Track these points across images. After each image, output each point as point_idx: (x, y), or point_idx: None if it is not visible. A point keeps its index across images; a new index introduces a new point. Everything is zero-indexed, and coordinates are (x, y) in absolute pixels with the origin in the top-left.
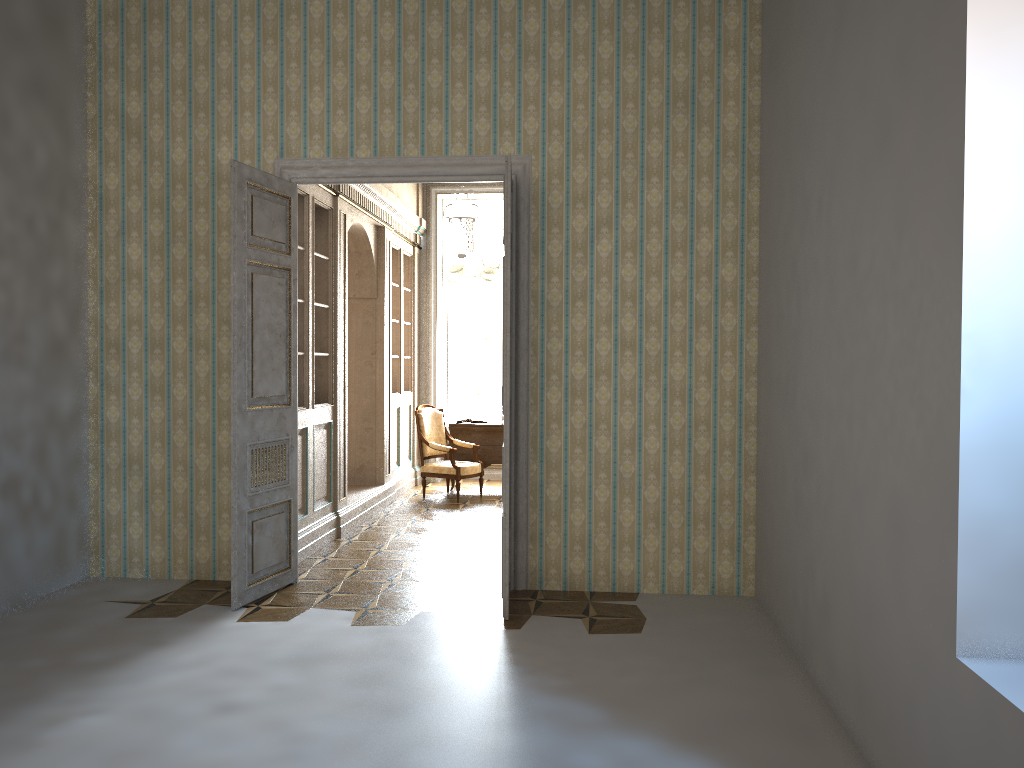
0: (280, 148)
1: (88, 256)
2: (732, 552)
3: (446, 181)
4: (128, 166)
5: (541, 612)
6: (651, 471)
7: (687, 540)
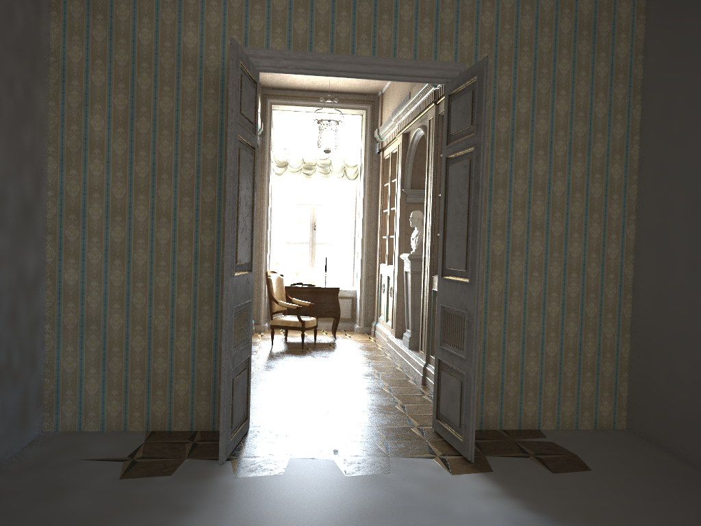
0: (244, 38)
1: (48, 124)
2: (610, 395)
3: (393, 80)
4: (93, 41)
5: (489, 452)
6: (552, 330)
7: (577, 386)
